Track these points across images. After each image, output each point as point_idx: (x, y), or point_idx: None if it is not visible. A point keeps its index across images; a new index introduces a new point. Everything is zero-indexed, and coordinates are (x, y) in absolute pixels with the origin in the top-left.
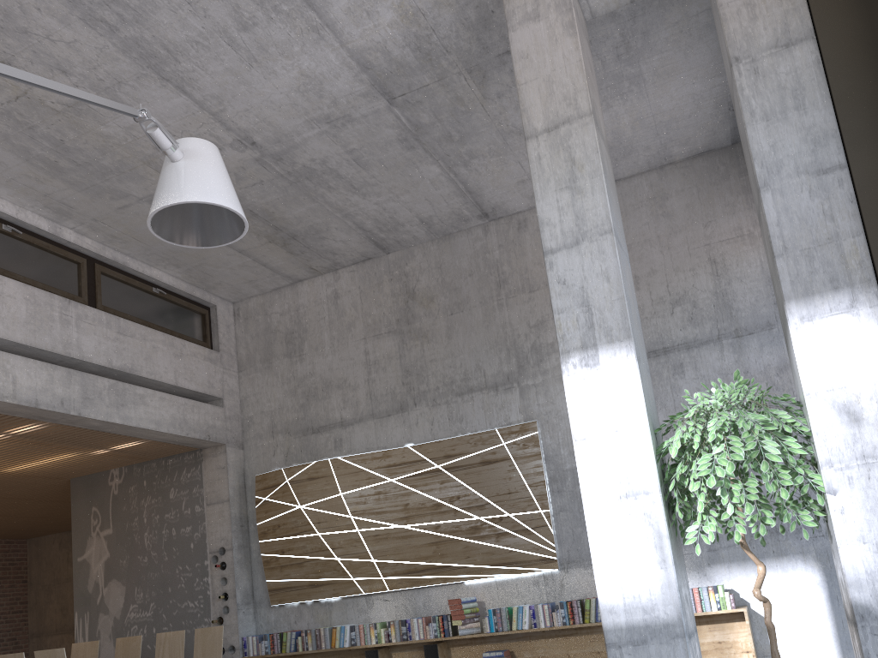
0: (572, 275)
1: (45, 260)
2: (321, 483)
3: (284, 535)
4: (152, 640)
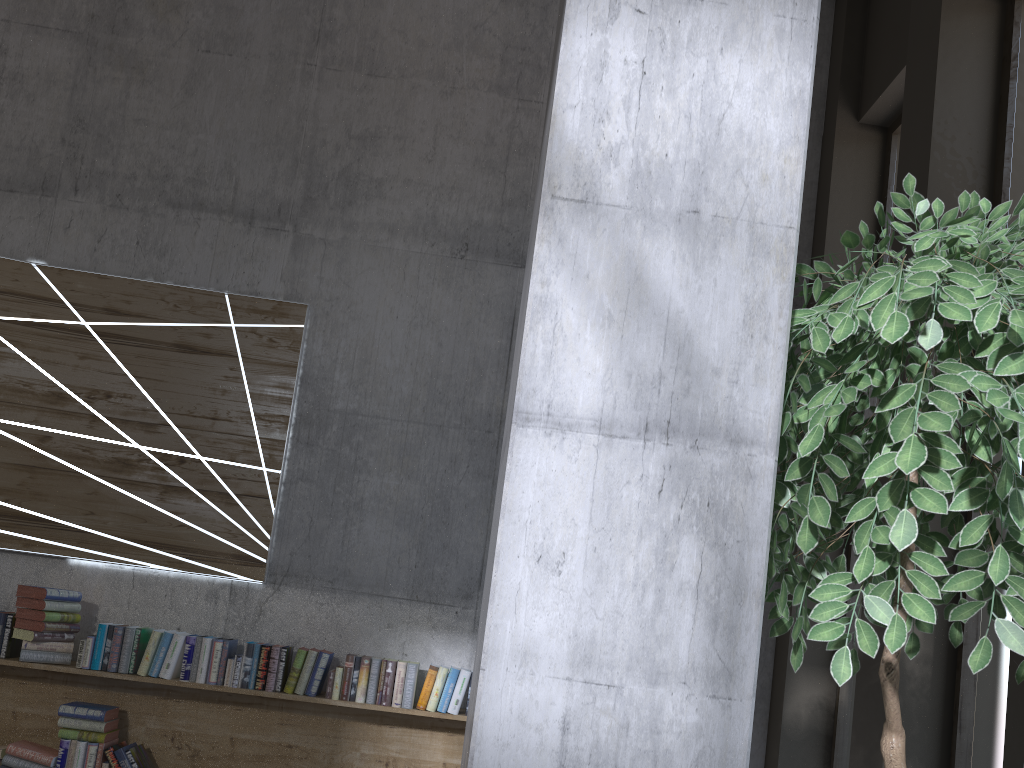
0: None
1: None
2: None
3: None
4: None
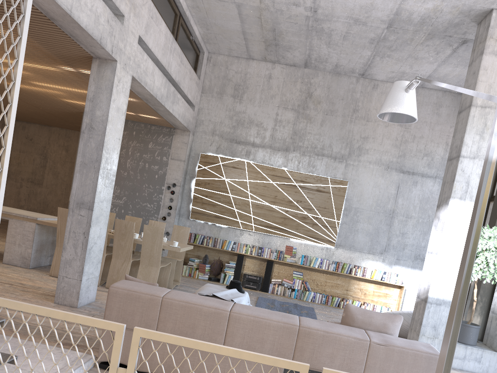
0: (467, 169)
1: (169, 10)
2: (238, 171)
3: (210, 189)
4: (120, 215)
